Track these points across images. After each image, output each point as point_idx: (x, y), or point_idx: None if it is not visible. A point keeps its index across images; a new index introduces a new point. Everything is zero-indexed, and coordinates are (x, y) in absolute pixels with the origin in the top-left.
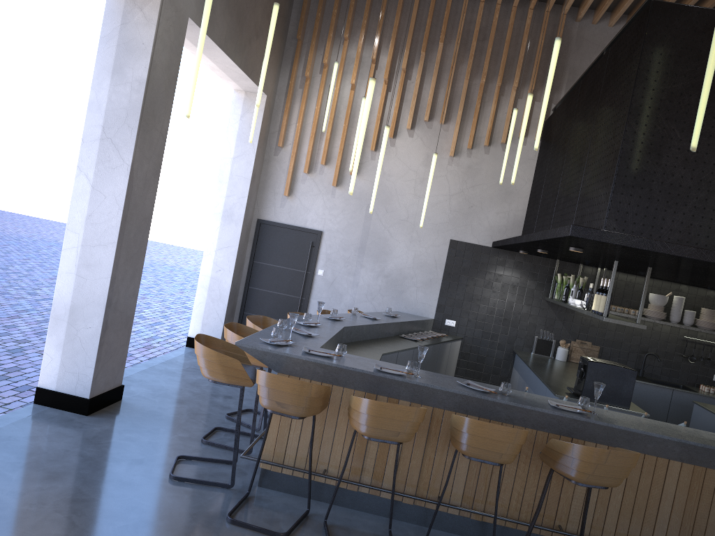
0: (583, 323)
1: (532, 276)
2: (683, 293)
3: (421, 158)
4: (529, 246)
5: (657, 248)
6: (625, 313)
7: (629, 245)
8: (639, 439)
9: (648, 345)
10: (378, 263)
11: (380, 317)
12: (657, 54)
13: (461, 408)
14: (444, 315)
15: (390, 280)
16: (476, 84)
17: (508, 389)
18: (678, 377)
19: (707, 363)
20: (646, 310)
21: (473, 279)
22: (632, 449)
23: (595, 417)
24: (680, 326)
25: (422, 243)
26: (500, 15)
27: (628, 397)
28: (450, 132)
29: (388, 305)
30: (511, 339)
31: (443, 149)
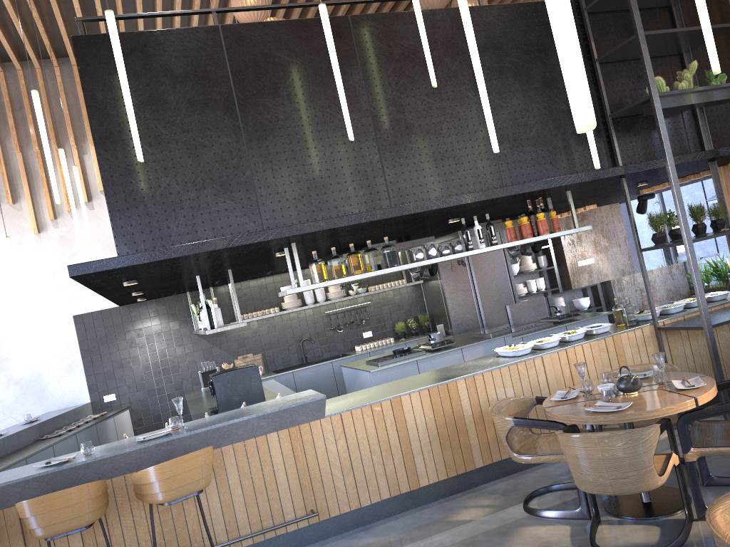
0: (238, 339)
1: (172, 317)
2: (310, 276)
3: (4, 246)
4: (117, 293)
5: (158, 257)
6: (268, 313)
7: (131, 263)
8: (227, 431)
9: (301, 333)
10: (2, 373)
11: (12, 429)
12: (98, 83)
13: (47, 490)
14: (100, 393)
15: (24, 384)
16: (33, 153)
17: (89, 446)
18: (336, 348)
19: (353, 326)
20: (283, 303)
21: (115, 344)
22: (230, 442)
23: (182, 431)
24: (315, 306)
25: (43, 332)
26: (28, 79)
27: (260, 391)
28: (25, 209)
29: (34, 411)
30: (178, 385)
31: (25, 229)
